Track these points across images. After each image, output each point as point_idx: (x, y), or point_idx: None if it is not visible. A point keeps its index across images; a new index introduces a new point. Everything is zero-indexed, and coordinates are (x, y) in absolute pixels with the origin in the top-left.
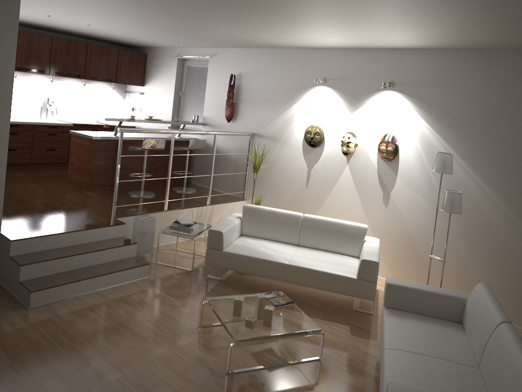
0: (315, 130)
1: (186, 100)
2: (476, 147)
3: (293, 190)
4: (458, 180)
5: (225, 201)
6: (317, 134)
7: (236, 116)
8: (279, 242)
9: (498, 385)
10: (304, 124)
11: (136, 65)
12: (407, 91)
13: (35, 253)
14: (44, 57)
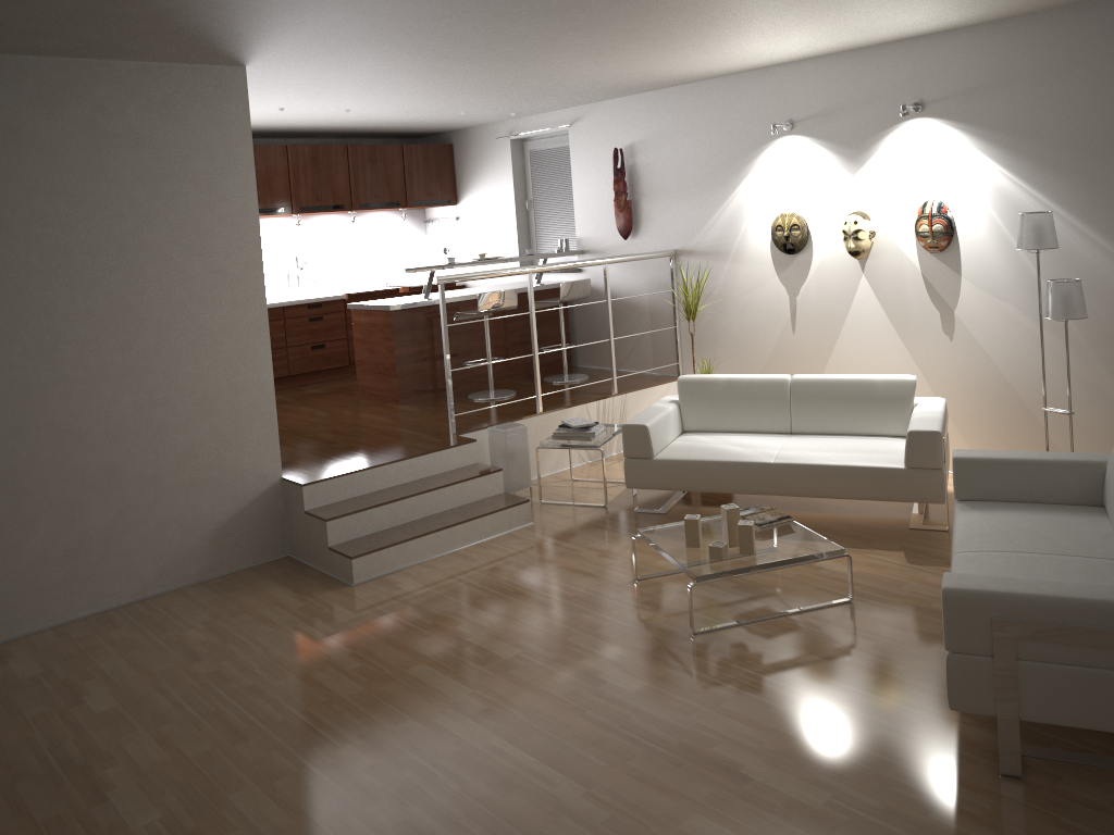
0: (791, 222)
1: (540, 215)
2: (1103, 191)
3: (770, 341)
4: (1080, 262)
5: (644, 385)
6: (796, 228)
7: (637, 226)
8: (754, 433)
9: None
10: (768, 215)
11: (437, 168)
12: (951, 112)
13: (343, 502)
14: (279, 184)
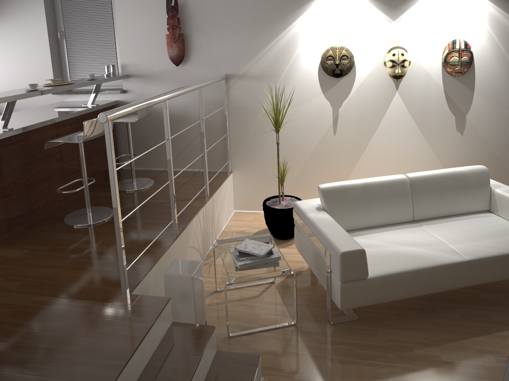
0: (341, 53)
1: (73, 44)
2: None
3: (313, 142)
4: None
5: (216, 184)
6: (345, 58)
7: (188, 54)
8: (387, 225)
9: None
10: (317, 48)
11: None
12: None
13: None
14: None
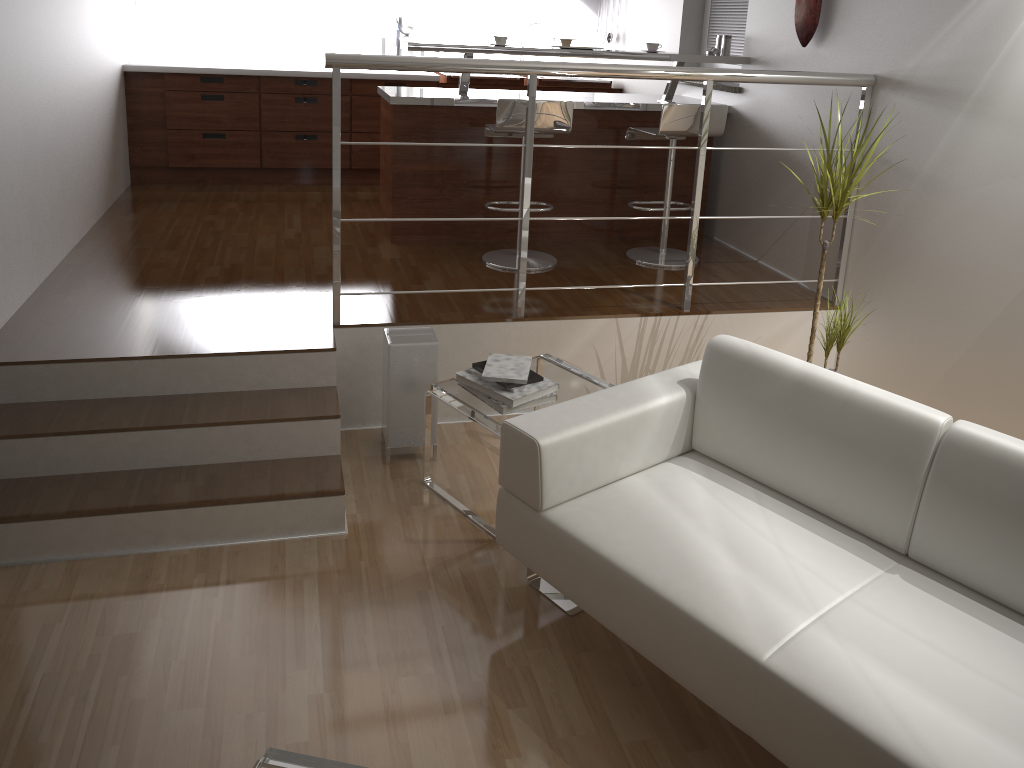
0: None
1: None
2: None
3: (1002, 294)
4: None
5: (755, 305)
6: None
7: (828, 23)
8: (822, 517)
9: None
10: None
11: None
12: None
13: (41, 406)
14: None
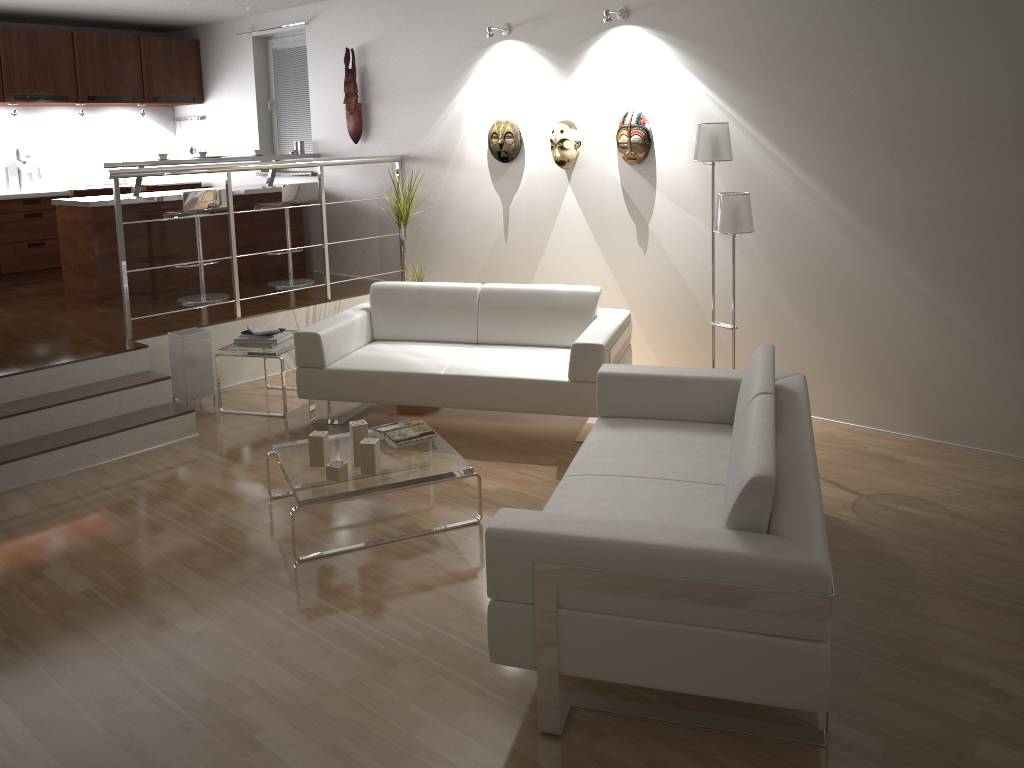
0: (505, 129)
1: (283, 117)
2: (784, 106)
3: (485, 250)
4: (761, 177)
5: (363, 291)
6: (510, 136)
7: (368, 130)
8: (441, 342)
9: (724, 497)
10: (486, 122)
11: (181, 64)
12: (653, 20)
13: None
14: None
